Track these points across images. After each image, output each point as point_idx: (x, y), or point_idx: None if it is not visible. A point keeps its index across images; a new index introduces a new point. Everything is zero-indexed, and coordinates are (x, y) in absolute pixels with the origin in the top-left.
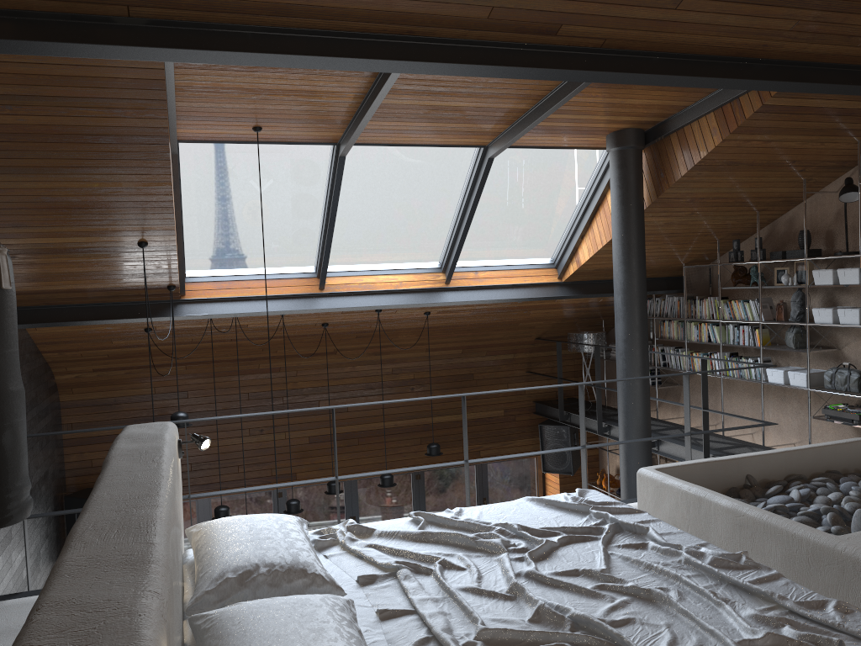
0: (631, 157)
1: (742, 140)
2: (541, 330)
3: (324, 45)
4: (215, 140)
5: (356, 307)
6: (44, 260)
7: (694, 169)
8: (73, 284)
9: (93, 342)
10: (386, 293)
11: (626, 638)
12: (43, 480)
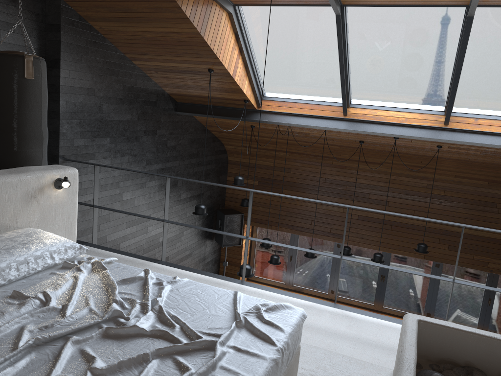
0: None
1: None
2: None
3: None
4: (256, 4)
5: (365, 131)
6: (171, 76)
7: None
8: (195, 92)
9: (230, 129)
10: (392, 124)
11: None
12: (196, 197)
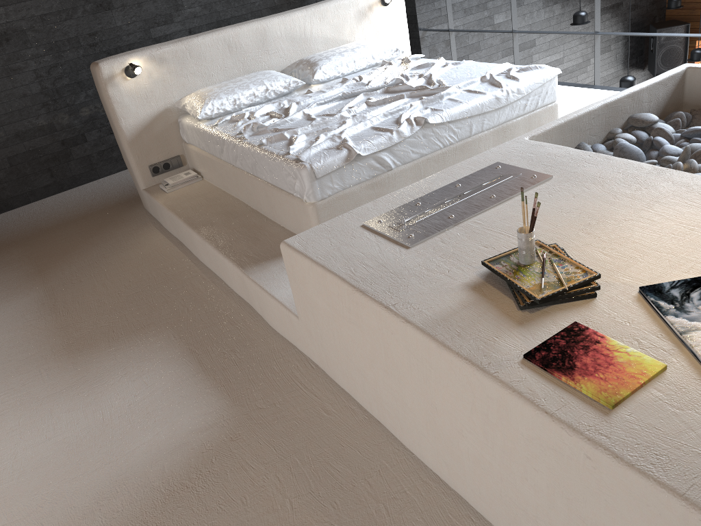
0: None
1: None
2: None
3: None
4: None
5: None
6: None
7: None
8: None
9: None
10: None
11: (282, 119)
12: (607, 10)
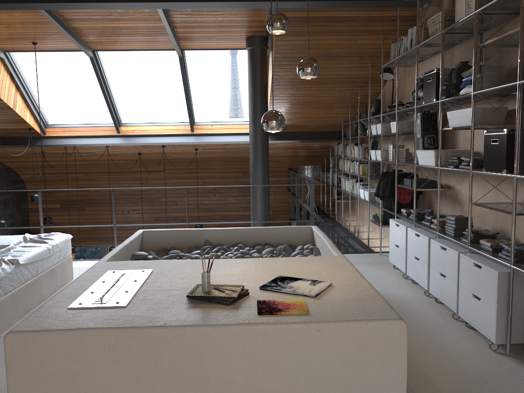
0: (255, 54)
1: (289, 40)
2: (288, 164)
3: None
4: (24, 50)
5: (135, 143)
6: None
7: (277, 60)
8: None
9: (22, 158)
10: (155, 136)
11: None
12: None
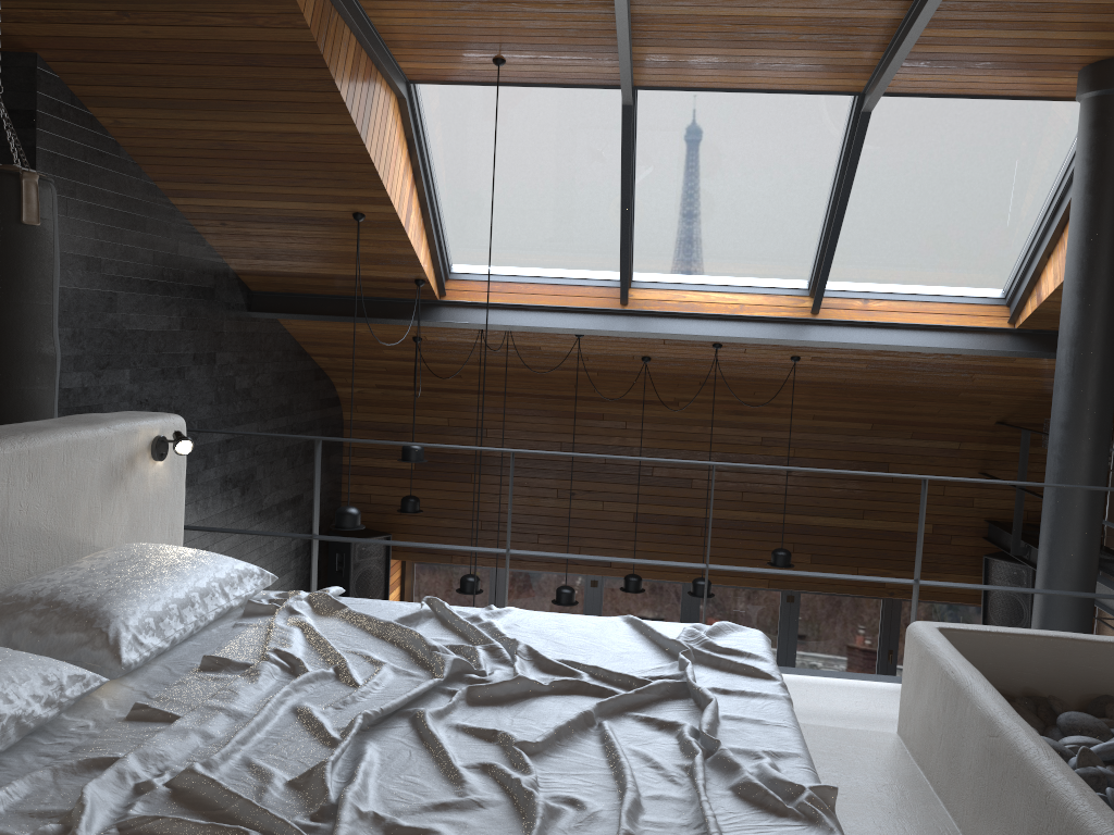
0: None
1: None
2: (1004, 410)
3: None
4: (457, 81)
5: (667, 334)
6: (257, 231)
7: None
8: (304, 267)
9: (361, 349)
10: (717, 318)
11: None
12: (289, 505)
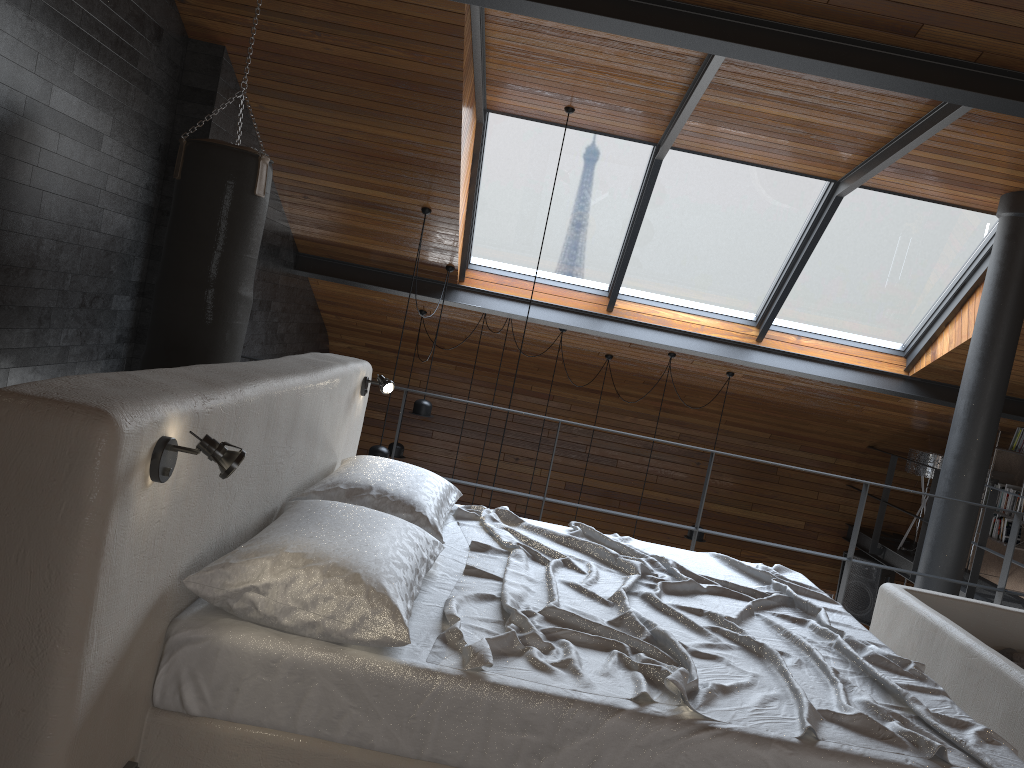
0: None
1: None
2: (877, 438)
3: (630, 10)
4: (525, 117)
5: (641, 340)
6: (332, 207)
7: None
8: (356, 241)
9: (369, 313)
10: (681, 334)
11: (690, 658)
12: None
